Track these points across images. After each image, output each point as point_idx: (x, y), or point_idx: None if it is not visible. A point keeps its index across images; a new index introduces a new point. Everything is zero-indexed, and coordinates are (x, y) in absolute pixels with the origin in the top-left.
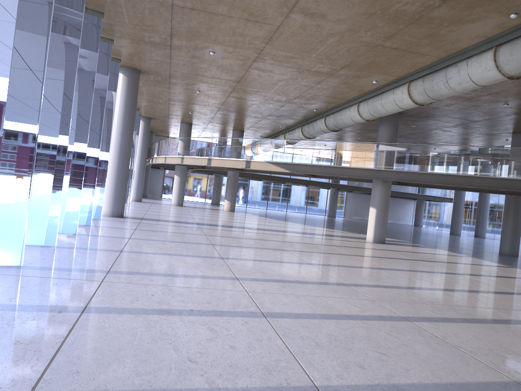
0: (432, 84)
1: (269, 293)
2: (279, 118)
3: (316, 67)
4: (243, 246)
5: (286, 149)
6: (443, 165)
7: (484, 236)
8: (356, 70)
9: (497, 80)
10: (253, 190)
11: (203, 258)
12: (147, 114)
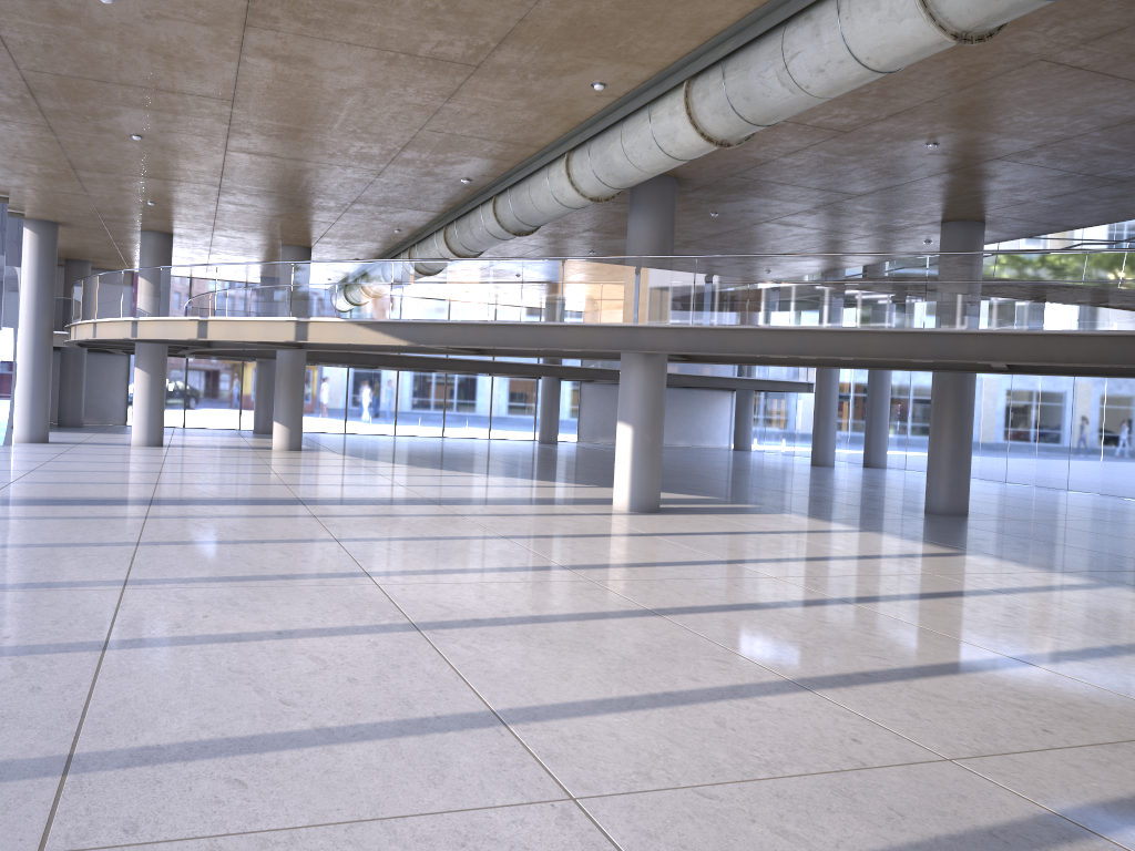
0: (747, 80)
1: (145, 846)
2: (385, 208)
3: (431, 44)
4: (231, 577)
5: (396, 285)
6: (790, 307)
7: (884, 464)
8: (542, 49)
9: (923, 48)
10: (371, 391)
11: (21, 661)
12: (41, 213)
